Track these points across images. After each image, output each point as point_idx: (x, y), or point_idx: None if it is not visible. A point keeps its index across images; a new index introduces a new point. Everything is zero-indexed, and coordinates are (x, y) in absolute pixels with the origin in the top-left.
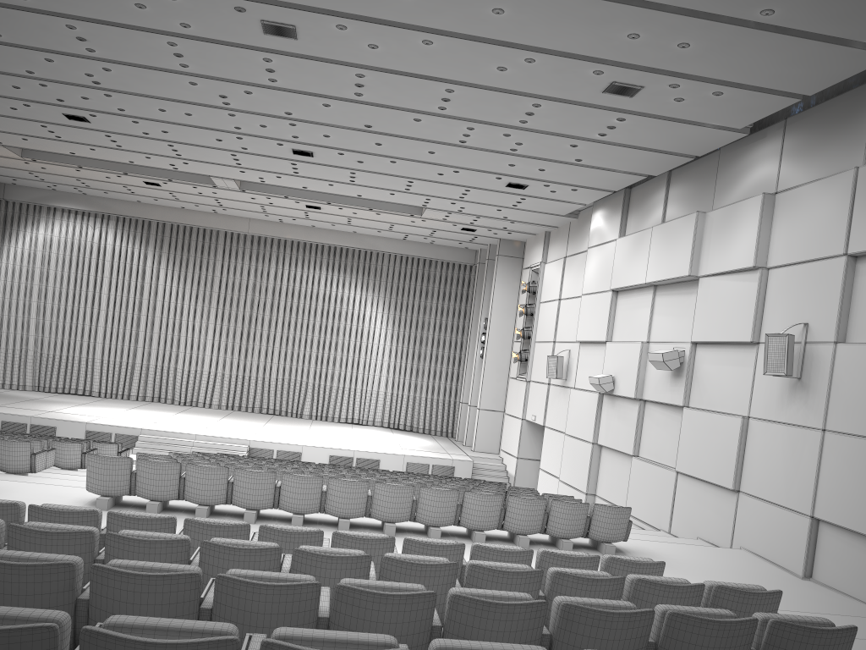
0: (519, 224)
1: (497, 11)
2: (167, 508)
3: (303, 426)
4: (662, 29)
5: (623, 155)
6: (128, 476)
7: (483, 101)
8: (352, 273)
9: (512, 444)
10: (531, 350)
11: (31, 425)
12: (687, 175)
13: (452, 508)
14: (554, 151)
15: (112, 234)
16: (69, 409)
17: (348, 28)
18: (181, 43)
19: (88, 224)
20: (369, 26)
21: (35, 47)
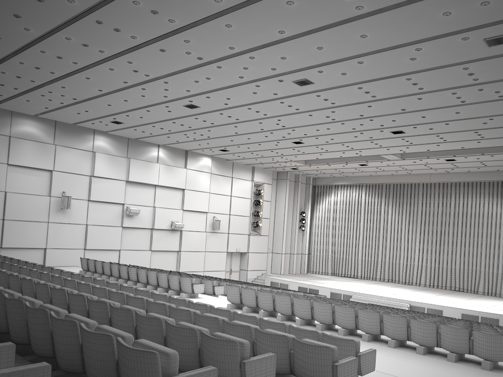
0: None
1: (362, 36)
2: (256, 311)
3: (467, 297)
4: (455, 3)
5: None
6: (238, 295)
7: (434, 77)
8: None
9: None
10: None
11: (309, 288)
12: None
13: (376, 323)
14: None
15: (363, 193)
16: (334, 282)
17: (323, 71)
18: (284, 101)
19: (352, 191)
20: (328, 66)
21: (252, 119)
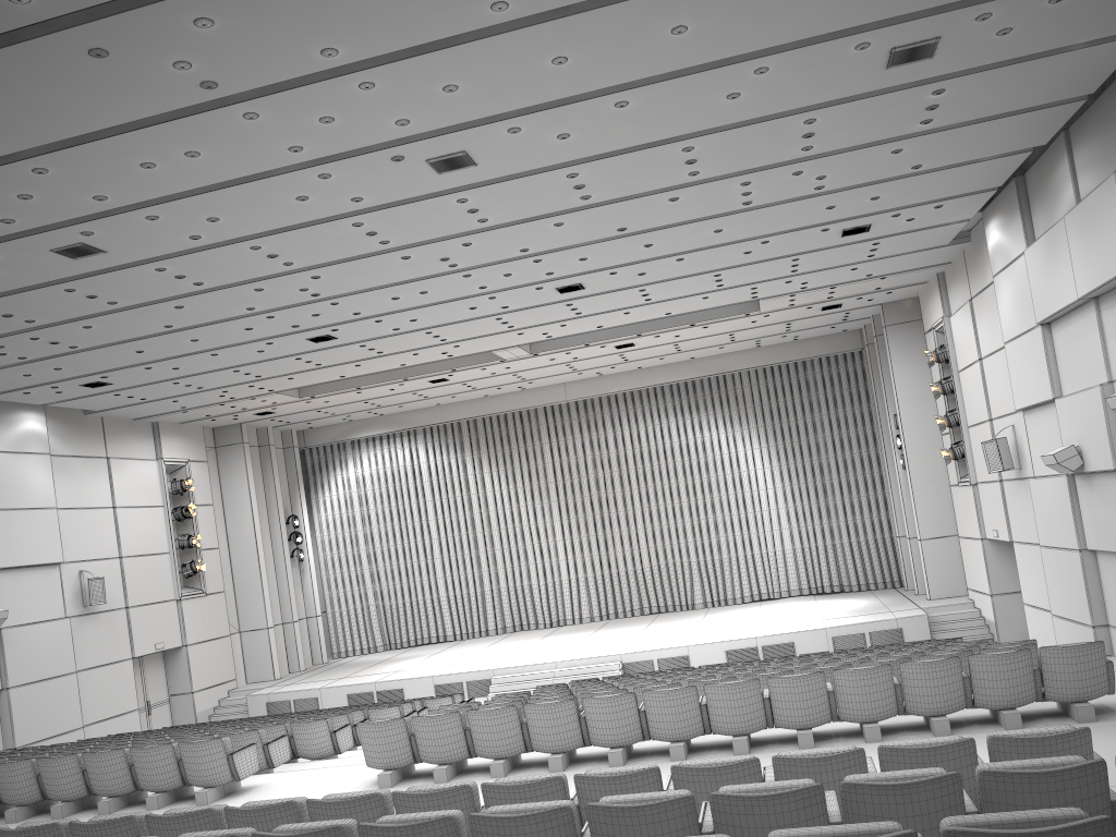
0: (894, 277)
1: (677, 30)
2: (463, 770)
3: (693, 620)
4: None
5: (976, 136)
6: (406, 741)
7: (738, 145)
8: (707, 410)
9: (980, 578)
10: (965, 441)
11: (377, 692)
12: (1091, 126)
13: (821, 698)
14: (875, 169)
15: (422, 449)
16: (418, 663)
17: (521, 128)
18: (365, 220)
19: (396, 447)
20: (543, 116)
21: (240, 282)
